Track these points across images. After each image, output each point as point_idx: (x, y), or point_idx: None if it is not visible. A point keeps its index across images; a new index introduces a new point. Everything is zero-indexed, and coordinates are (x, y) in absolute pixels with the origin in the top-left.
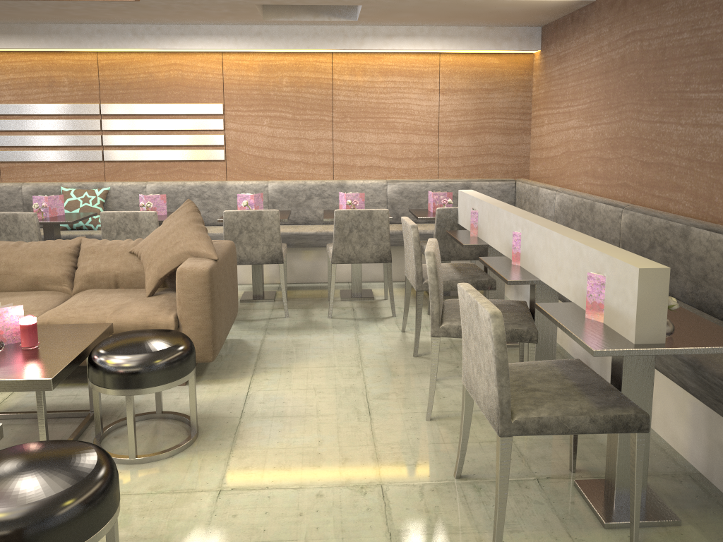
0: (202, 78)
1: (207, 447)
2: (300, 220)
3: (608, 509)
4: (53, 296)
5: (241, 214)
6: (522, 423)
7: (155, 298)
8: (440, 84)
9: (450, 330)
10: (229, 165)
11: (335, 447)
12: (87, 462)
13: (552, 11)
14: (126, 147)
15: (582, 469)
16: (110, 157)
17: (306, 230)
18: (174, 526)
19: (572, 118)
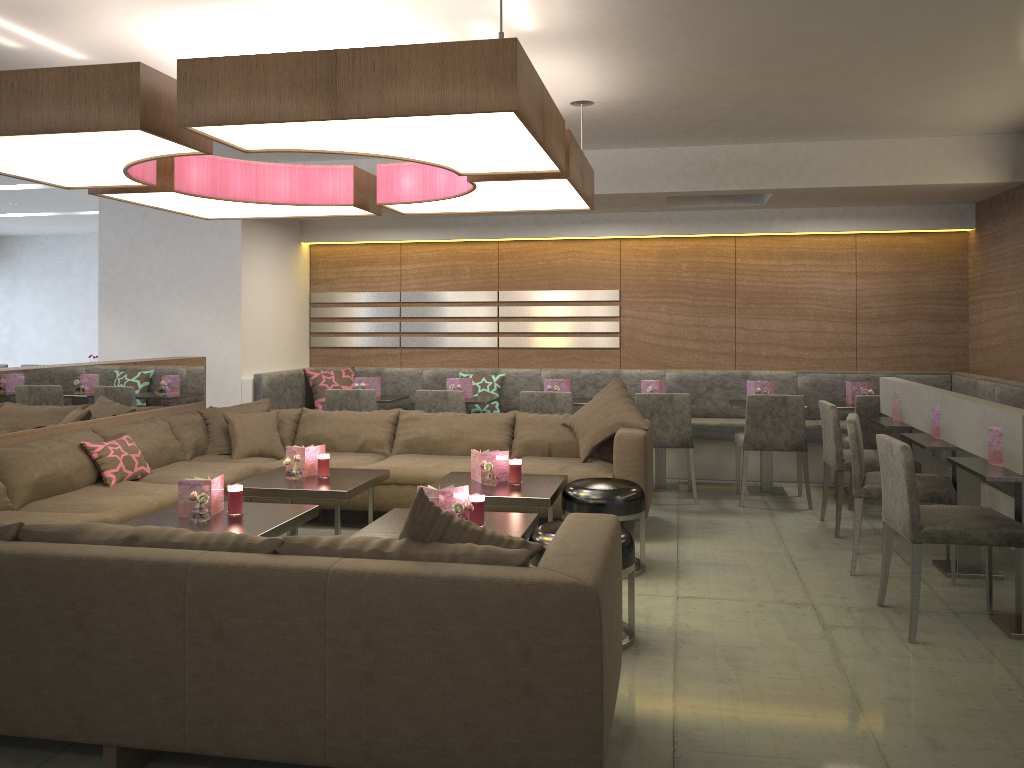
0: (599, 265)
1: (656, 575)
2: (699, 412)
3: (1015, 628)
4: None
5: (653, 397)
6: (930, 533)
7: (589, 463)
8: (857, 267)
9: (871, 491)
10: (624, 353)
11: (767, 583)
12: None
13: (982, 190)
14: (521, 333)
15: (999, 611)
16: (505, 343)
17: (708, 421)
18: (649, 609)
19: (1012, 303)
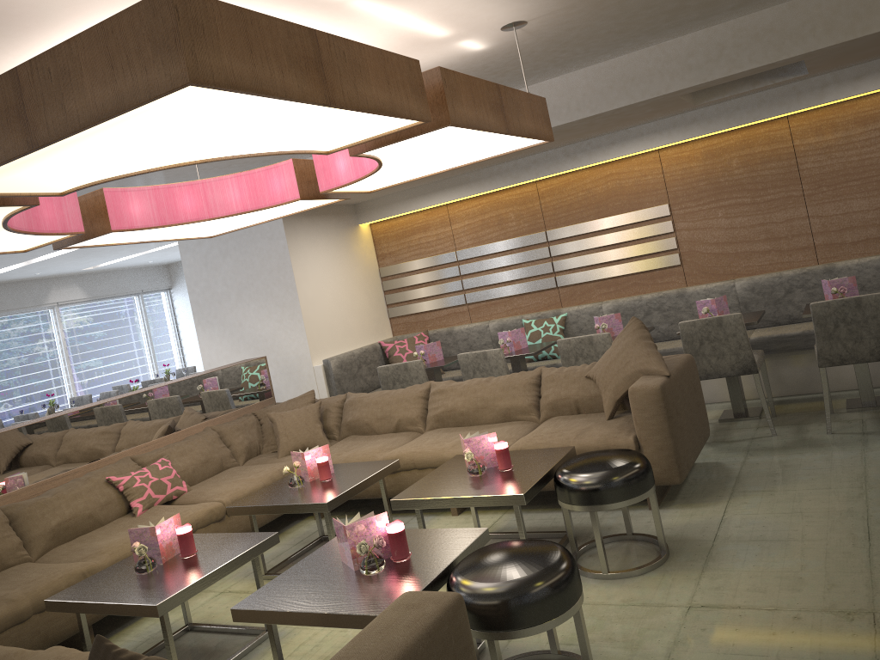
0: (642, 182)
1: (678, 567)
2: (782, 319)
3: None
4: (523, 426)
5: (698, 324)
6: None
7: (614, 420)
8: None
9: None
10: (687, 269)
11: (820, 572)
12: (550, 555)
13: None
14: (576, 269)
15: None
16: (562, 282)
17: (789, 331)
18: (644, 633)
19: None
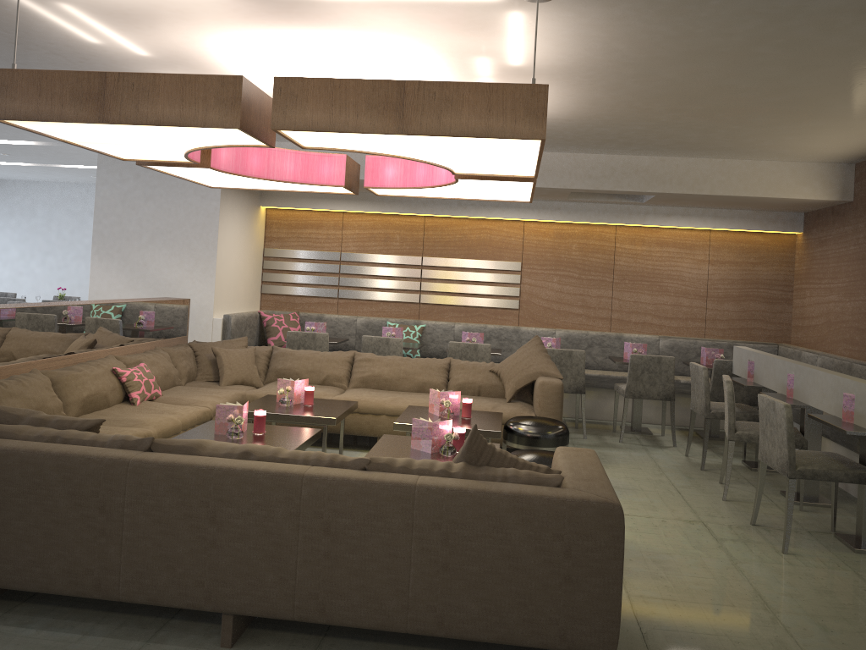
0: (506, 241)
1: None
2: None
3: (857, 545)
4: None
5: (556, 352)
6: (802, 471)
7: (513, 403)
8: (710, 256)
9: (742, 436)
10: (522, 313)
11: (662, 504)
12: None
13: (815, 204)
14: (439, 292)
15: (840, 531)
16: (425, 299)
17: (589, 372)
18: None
19: (832, 294)
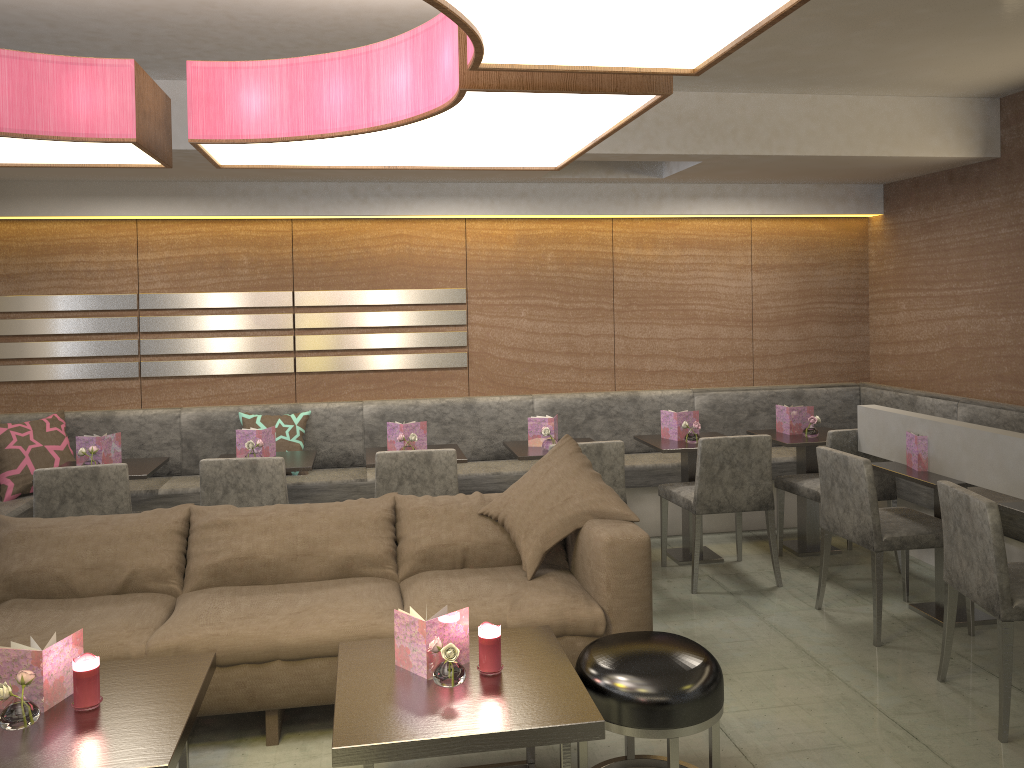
0: (438, 254)
1: None
2: None
3: None
4: (382, 586)
5: None
6: None
7: (543, 581)
8: (753, 258)
9: None
10: (473, 374)
11: None
12: None
13: (927, 168)
14: (328, 351)
15: None
16: (305, 366)
17: None
18: None
19: (961, 304)
